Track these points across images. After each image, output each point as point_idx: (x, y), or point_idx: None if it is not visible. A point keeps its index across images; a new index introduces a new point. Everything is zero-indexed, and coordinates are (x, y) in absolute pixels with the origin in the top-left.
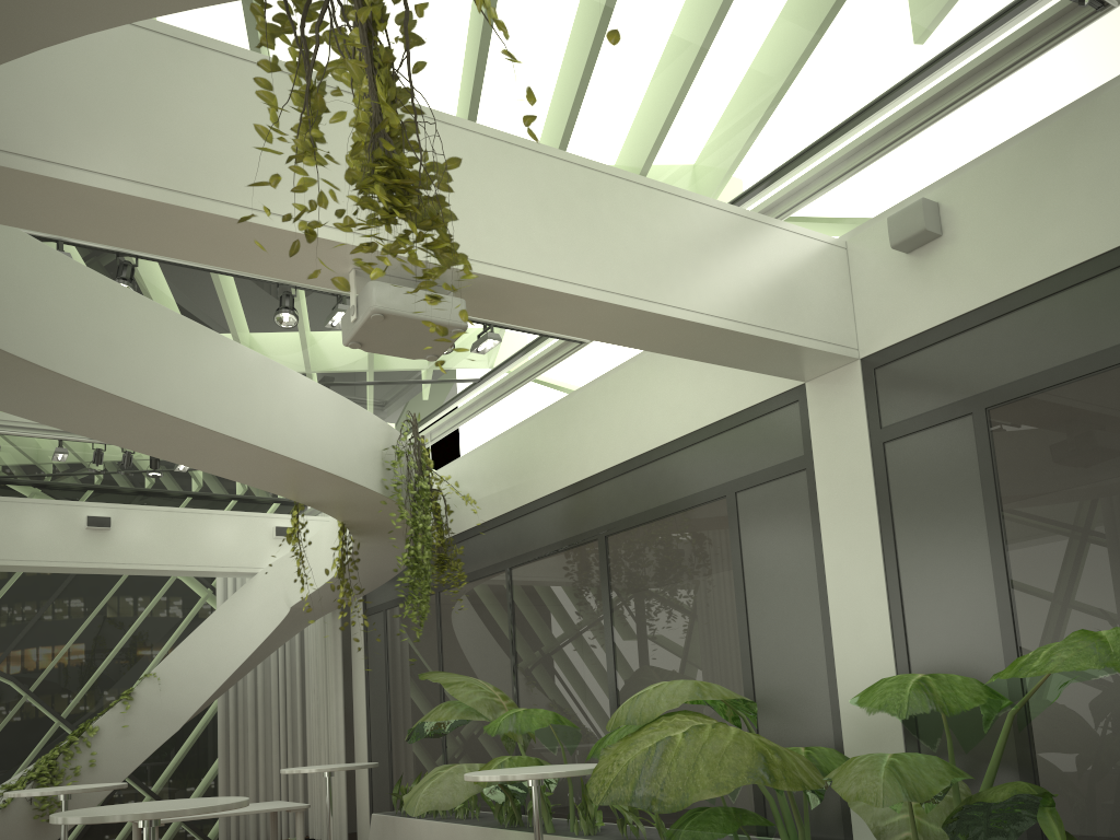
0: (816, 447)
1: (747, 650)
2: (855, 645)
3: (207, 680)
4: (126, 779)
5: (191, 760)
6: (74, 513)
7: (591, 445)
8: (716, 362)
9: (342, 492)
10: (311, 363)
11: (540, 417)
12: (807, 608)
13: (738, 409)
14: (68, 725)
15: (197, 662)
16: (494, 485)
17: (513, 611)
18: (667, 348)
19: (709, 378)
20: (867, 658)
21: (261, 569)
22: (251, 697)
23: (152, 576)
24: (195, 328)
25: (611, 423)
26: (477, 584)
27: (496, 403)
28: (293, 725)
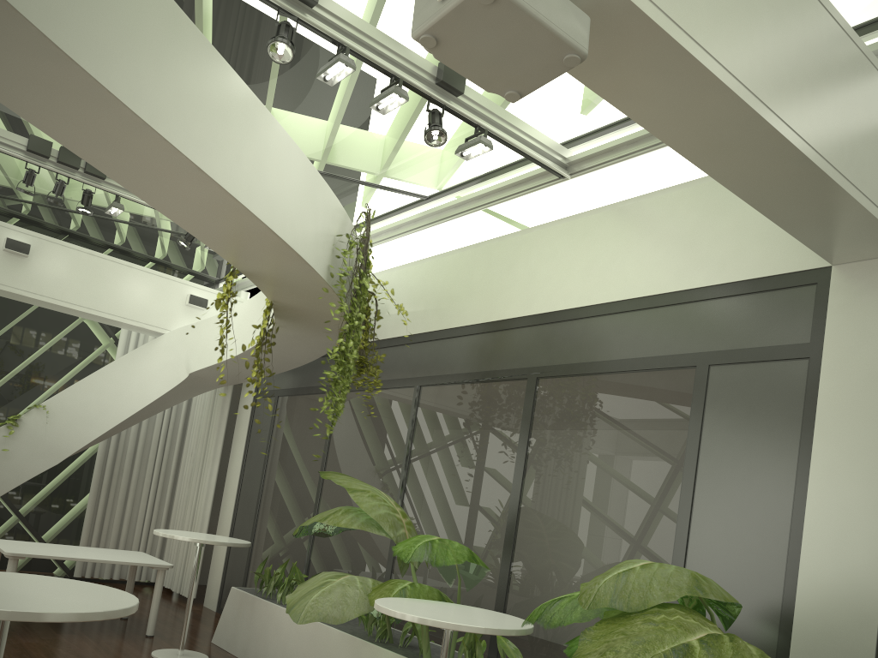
0: (830, 338)
1: (685, 530)
2: (831, 559)
3: (94, 424)
4: None
5: (63, 492)
6: None
7: (541, 284)
8: (771, 215)
9: (287, 269)
10: None
11: (488, 246)
12: (774, 505)
13: (735, 279)
14: None
15: (88, 404)
16: (421, 302)
17: (414, 428)
18: (738, 181)
19: (704, 241)
20: (845, 577)
21: (168, 331)
22: (131, 446)
23: (60, 314)
24: (180, 18)
25: (571, 267)
26: (380, 394)
27: (444, 222)
28: (165, 480)
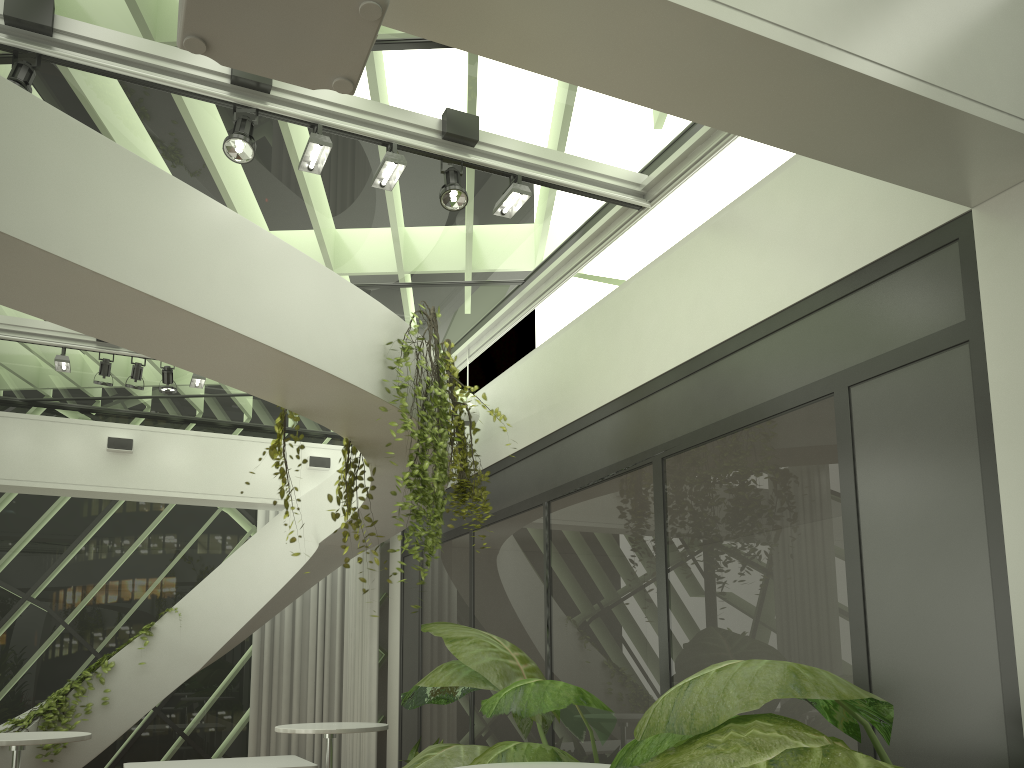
0: (989, 305)
1: (860, 614)
2: None
3: (230, 619)
4: (156, 717)
5: (224, 701)
6: (96, 434)
7: (648, 343)
8: (836, 160)
9: (331, 394)
10: (324, 256)
11: (589, 316)
12: (965, 555)
13: (857, 266)
14: (99, 658)
15: (221, 598)
16: (535, 403)
17: (550, 554)
18: (758, 124)
19: (813, 231)
20: None
21: (293, 501)
22: (287, 638)
23: (194, 508)
24: (92, 139)
25: (675, 312)
26: (512, 521)
27: (537, 303)
28: (331, 670)
